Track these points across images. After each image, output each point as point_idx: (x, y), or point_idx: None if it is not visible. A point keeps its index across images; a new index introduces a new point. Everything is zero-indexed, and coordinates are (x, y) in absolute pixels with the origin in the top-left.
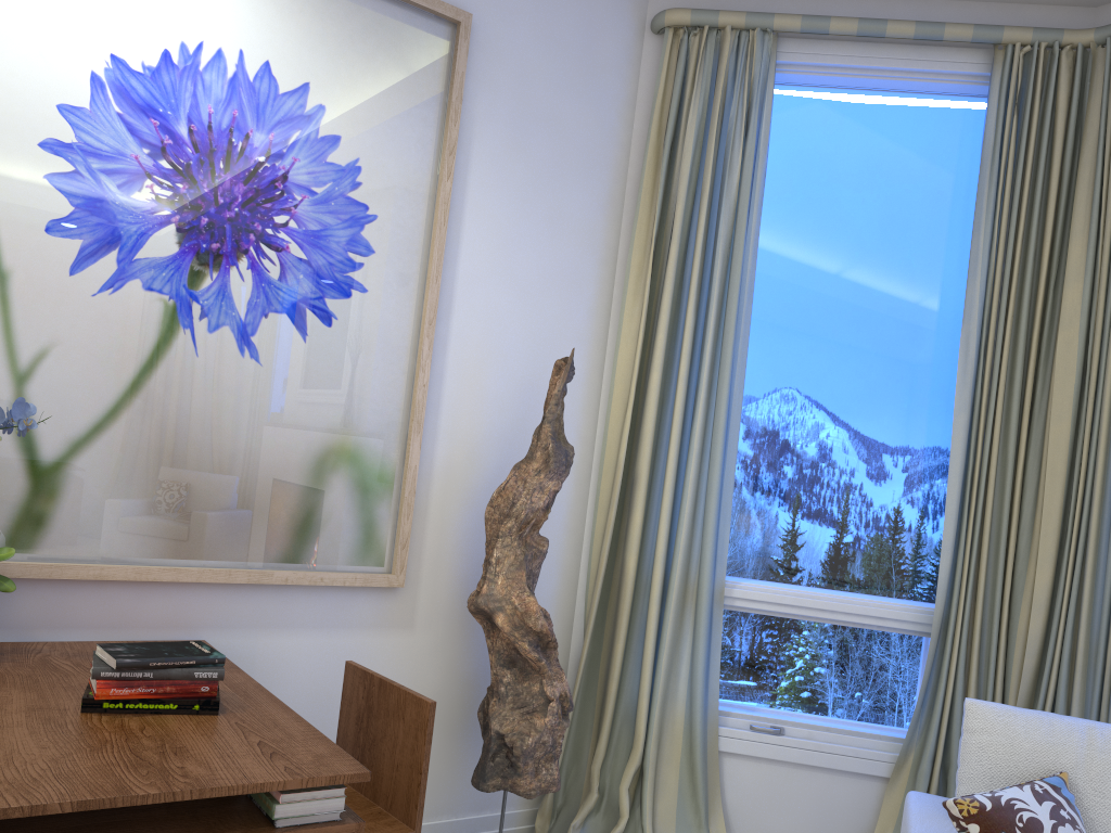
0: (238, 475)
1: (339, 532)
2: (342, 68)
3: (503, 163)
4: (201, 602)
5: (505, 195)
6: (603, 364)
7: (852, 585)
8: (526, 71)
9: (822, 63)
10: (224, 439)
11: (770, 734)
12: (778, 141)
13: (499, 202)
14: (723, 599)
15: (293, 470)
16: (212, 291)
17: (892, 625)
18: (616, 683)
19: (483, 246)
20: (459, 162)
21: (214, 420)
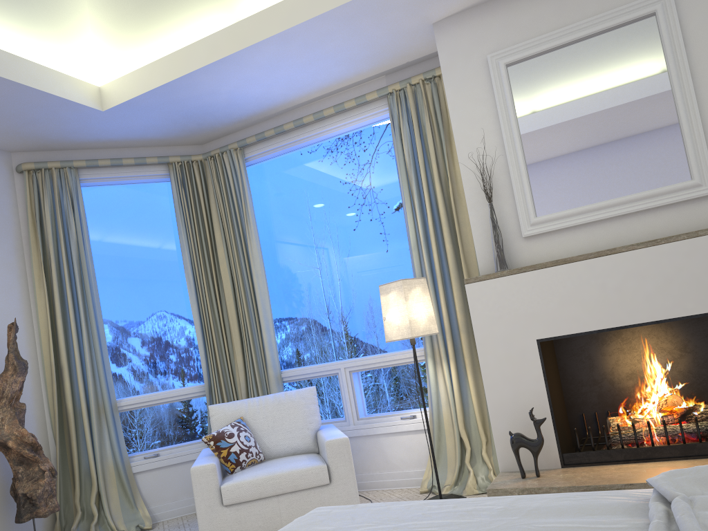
0: None
1: None
2: None
3: None
4: None
5: None
6: (33, 321)
7: (172, 385)
8: None
9: (100, 177)
10: None
11: (154, 457)
12: (90, 210)
13: None
14: (117, 408)
15: None
16: None
17: (191, 395)
18: (77, 460)
19: None
20: None
21: None
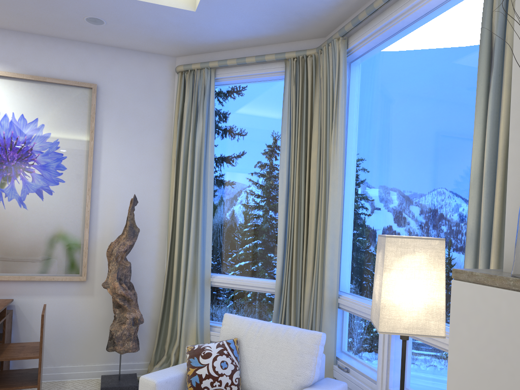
0: (21, 245)
1: (60, 262)
2: (49, 111)
3: (117, 131)
4: (12, 286)
5: (118, 142)
6: (168, 197)
7: (259, 275)
8: (123, 98)
9: (231, 76)
10: (15, 234)
11: None
12: (225, 106)
13: (116, 145)
14: (210, 282)
15: (41, 243)
16: (8, 188)
17: (268, 290)
18: (171, 315)
19: (111, 161)
20: (98, 134)
21: (12, 228)
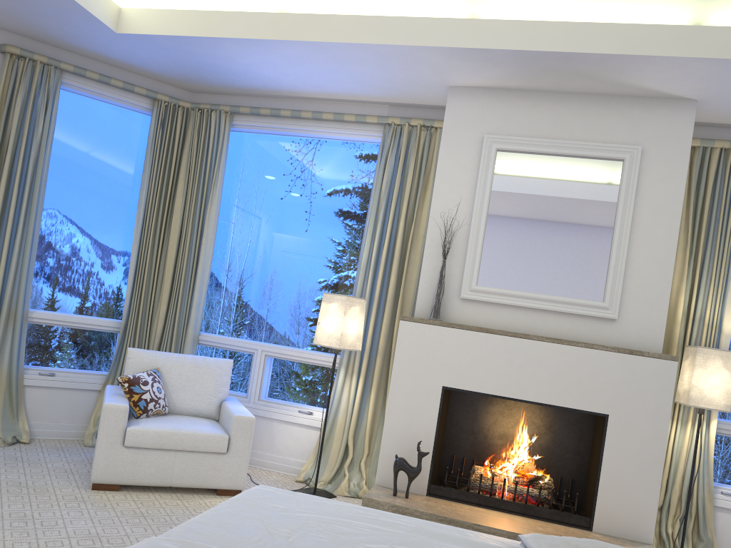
0: None
1: None
2: None
3: None
4: None
5: None
6: None
7: (88, 312)
8: None
9: (83, 87)
10: None
11: (49, 376)
12: (61, 115)
13: None
14: (27, 318)
15: None
16: None
17: (104, 328)
18: None
19: None
20: None
21: None
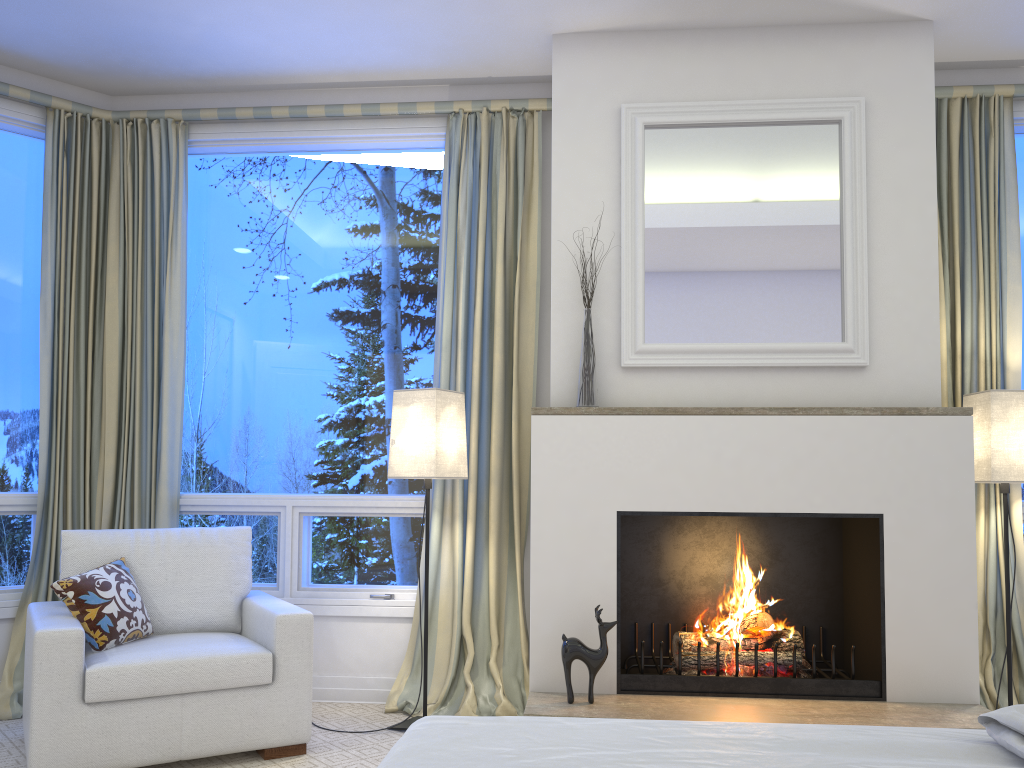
0: None
1: None
2: None
3: None
4: None
5: None
6: None
7: None
8: None
9: None
10: None
11: None
12: None
13: None
14: None
15: None
16: None
17: (8, 509)
18: None
19: None
20: None
21: None
